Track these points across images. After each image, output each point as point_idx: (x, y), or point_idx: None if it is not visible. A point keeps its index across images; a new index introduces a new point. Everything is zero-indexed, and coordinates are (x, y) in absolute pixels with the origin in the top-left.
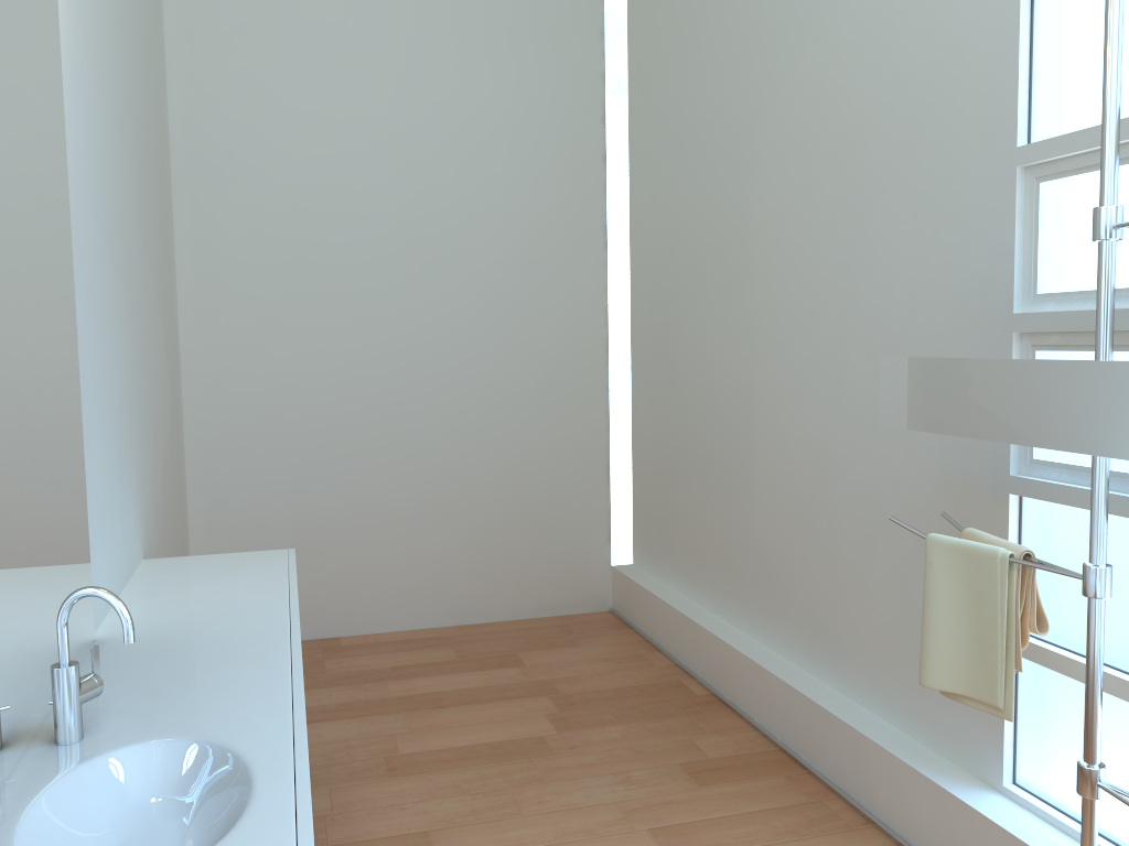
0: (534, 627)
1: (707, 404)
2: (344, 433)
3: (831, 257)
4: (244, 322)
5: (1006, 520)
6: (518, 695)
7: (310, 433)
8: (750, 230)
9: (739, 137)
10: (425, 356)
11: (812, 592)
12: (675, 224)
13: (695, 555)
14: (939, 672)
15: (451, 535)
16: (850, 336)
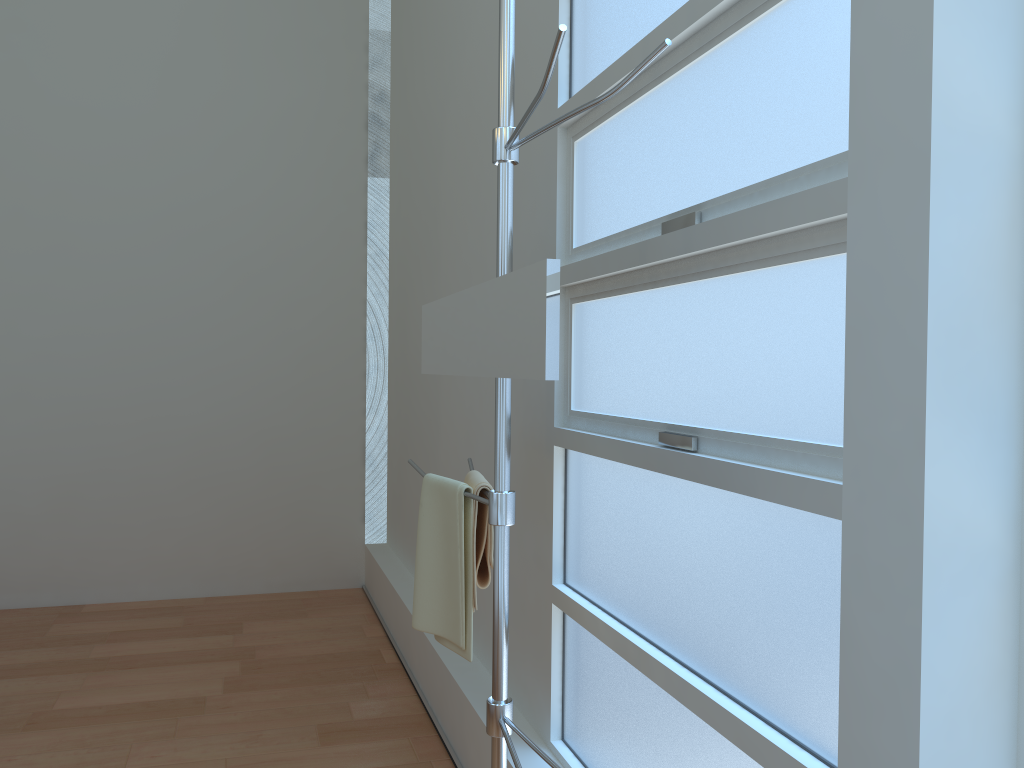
0: (278, 600)
1: (420, 384)
2: (99, 407)
3: (475, 232)
4: (2, 298)
5: (552, 472)
6: (213, 659)
7: (64, 406)
8: (440, 216)
9: (436, 130)
10: (182, 337)
11: None
12: (408, 217)
13: (413, 530)
14: (424, 613)
15: (203, 509)
16: None
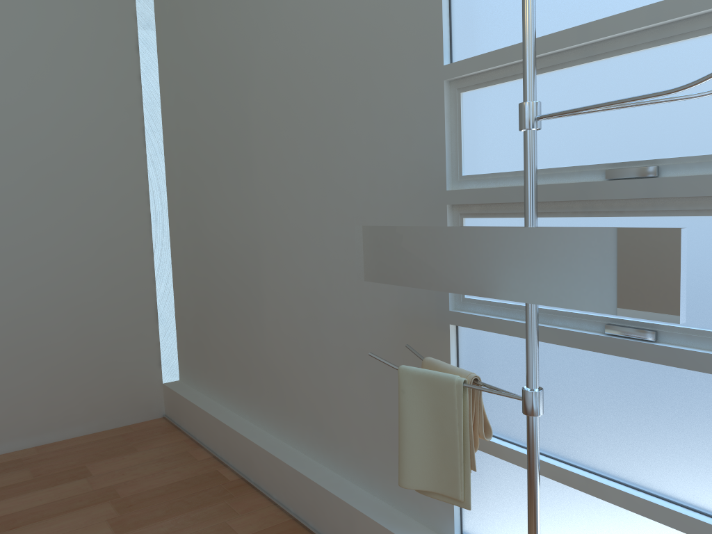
0: (102, 439)
1: (226, 262)
2: None
3: (312, 150)
4: None
5: (448, 344)
6: (84, 505)
7: None
8: (251, 131)
9: (239, 61)
10: None
11: (310, 398)
12: (196, 127)
13: (224, 373)
14: (414, 475)
15: (26, 375)
16: (328, 209)
